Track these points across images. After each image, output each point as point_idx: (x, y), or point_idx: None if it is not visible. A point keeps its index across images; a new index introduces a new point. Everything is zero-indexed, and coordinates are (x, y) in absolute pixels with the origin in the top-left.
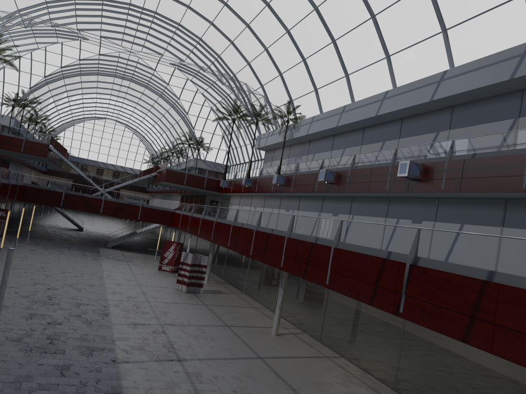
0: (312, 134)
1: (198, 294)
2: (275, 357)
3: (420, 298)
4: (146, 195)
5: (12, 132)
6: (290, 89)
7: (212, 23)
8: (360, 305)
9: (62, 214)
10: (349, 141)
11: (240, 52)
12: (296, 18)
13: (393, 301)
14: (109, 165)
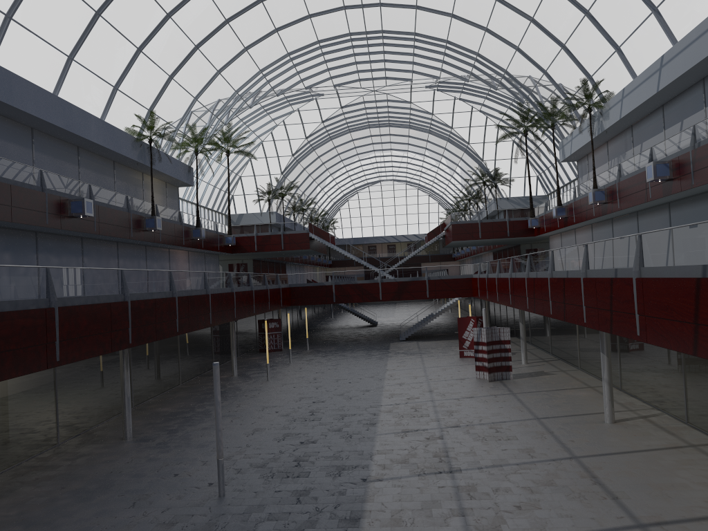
0: (627, 116)
1: (506, 381)
2: (600, 455)
3: None
4: (454, 264)
5: (268, 230)
6: (582, 62)
7: (453, 15)
8: None
9: (349, 311)
10: (685, 108)
11: (501, 37)
12: None
13: None
14: (400, 237)
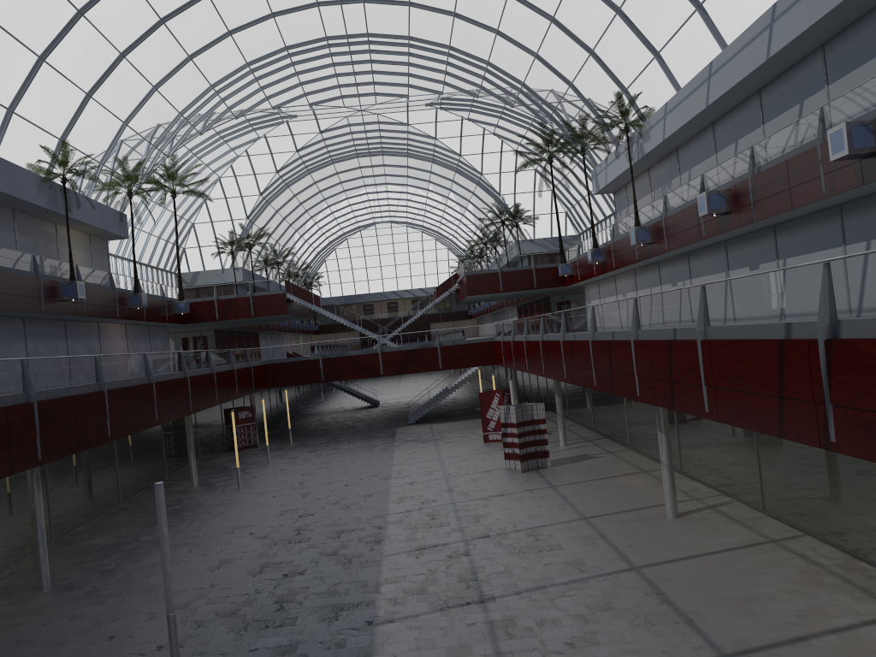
0: (672, 137)
1: (543, 470)
2: (665, 562)
3: (859, 405)
4: (471, 322)
5: (232, 291)
6: (615, 71)
7: (456, 14)
8: None
9: (342, 389)
10: (740, 126)
11: (515, 41)
12: None
13: (816, 422)
14: (402, 292)
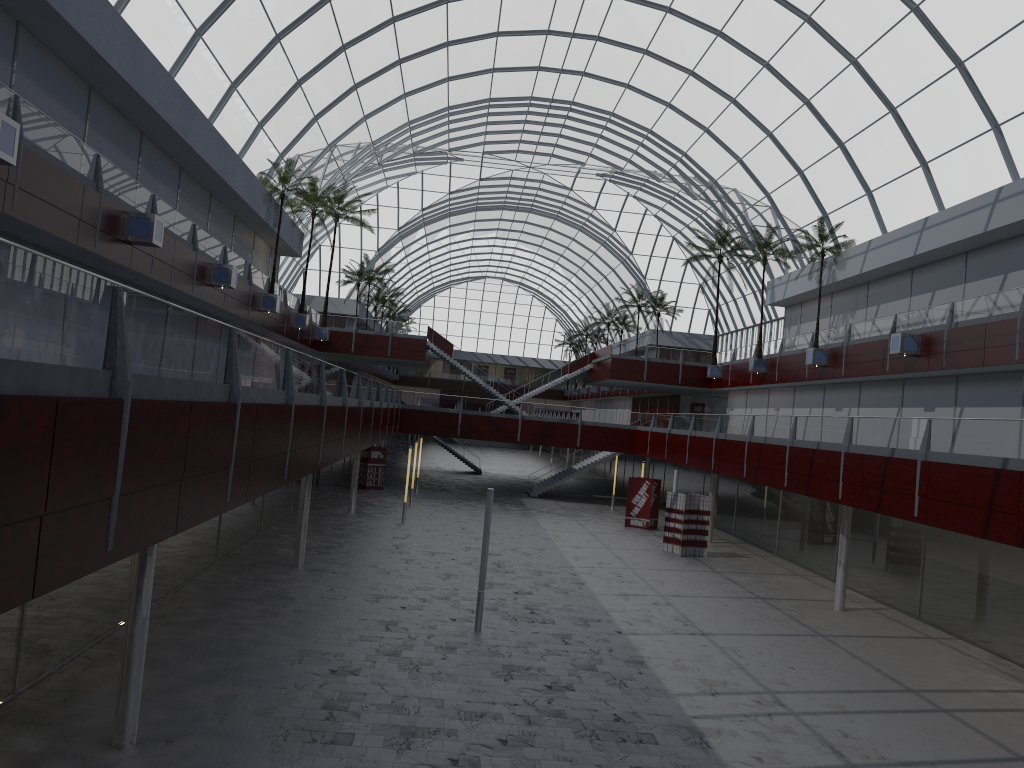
0: (869, 272)
1: (700, 558)
2: (845, 636)
3: None
4: (564, 404)
5: (372, 327)
6: (821, 196)
7: (670, 105)
8: (981, 553)
9: (448, 449)
10: (940, 278)
11: (723, 143)
12: (819, 80)
13: (1016, 529)
14: (497, 357)
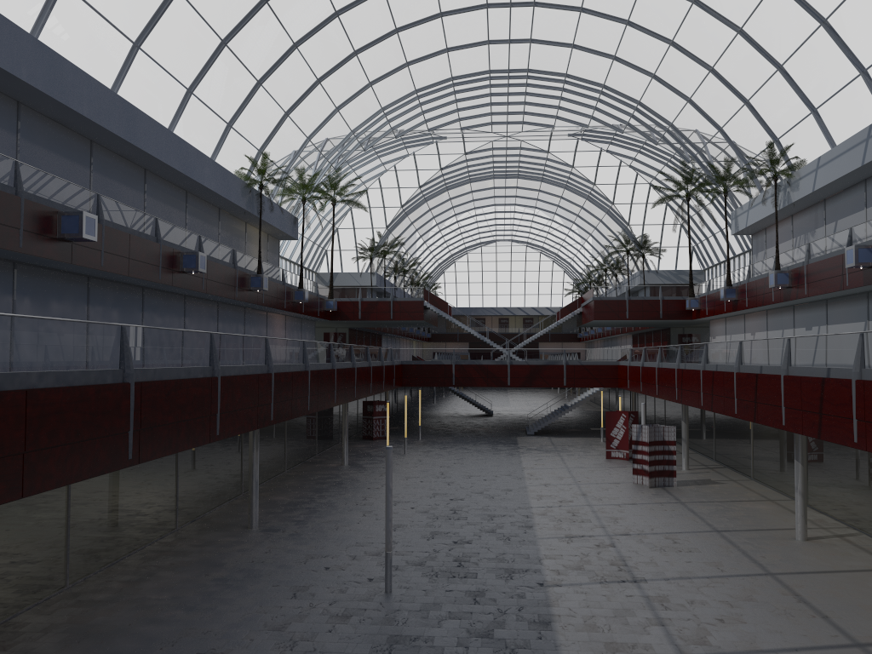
0: (822, 189)
1: (669, 488)
2: (798, 573)
3: None
4: (579, 345)
5: (375, 295)
6: (768, 122)
7: (615, 57)
8: None
9: (460, 396)
10: None
11: (670, 86)
12: (748, 6)
13: None
14: (515, 310)
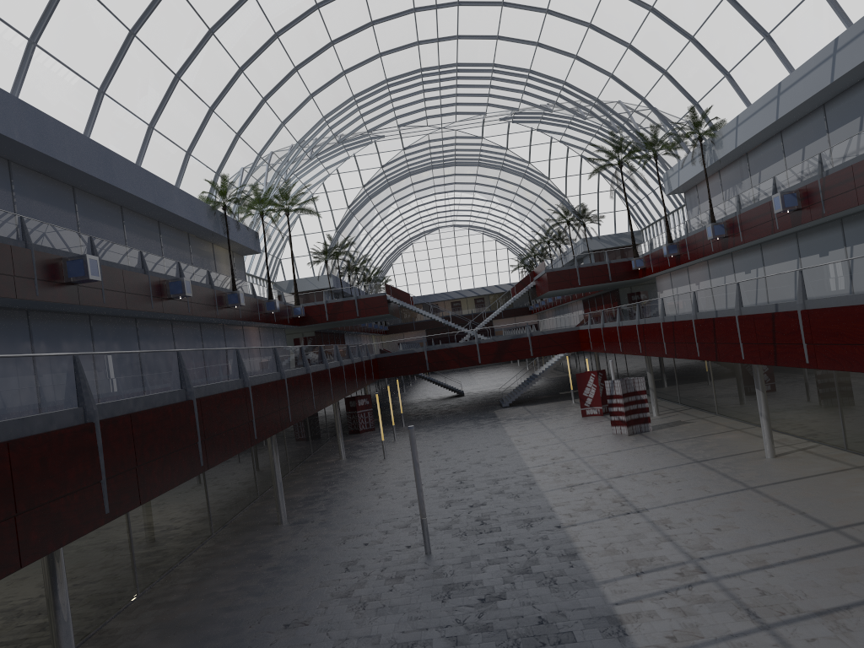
0: (744, 144)
1: (646, 433)
2: (773, 483)
3: None
4: (531, 317)
5: (339, 295)
6: (687, 88)
7: (539, 44)
8: None
9: (431, 381)
10: (806, 134)
11: (592, 64)
12: None
13: None
14: (465, 292)
